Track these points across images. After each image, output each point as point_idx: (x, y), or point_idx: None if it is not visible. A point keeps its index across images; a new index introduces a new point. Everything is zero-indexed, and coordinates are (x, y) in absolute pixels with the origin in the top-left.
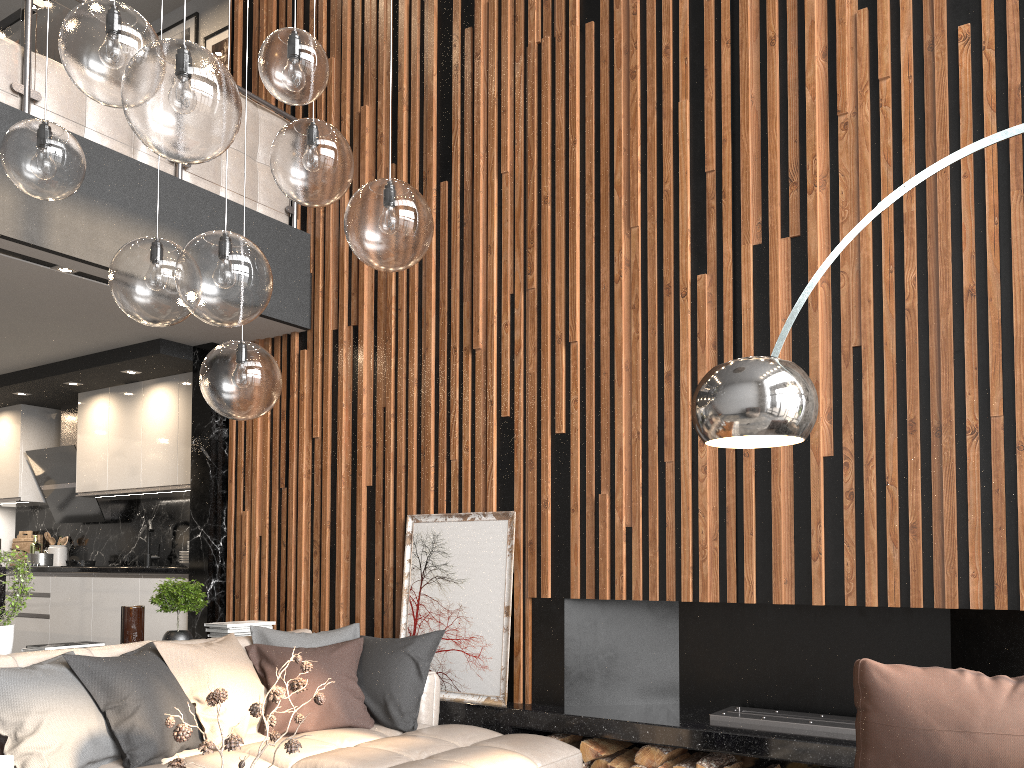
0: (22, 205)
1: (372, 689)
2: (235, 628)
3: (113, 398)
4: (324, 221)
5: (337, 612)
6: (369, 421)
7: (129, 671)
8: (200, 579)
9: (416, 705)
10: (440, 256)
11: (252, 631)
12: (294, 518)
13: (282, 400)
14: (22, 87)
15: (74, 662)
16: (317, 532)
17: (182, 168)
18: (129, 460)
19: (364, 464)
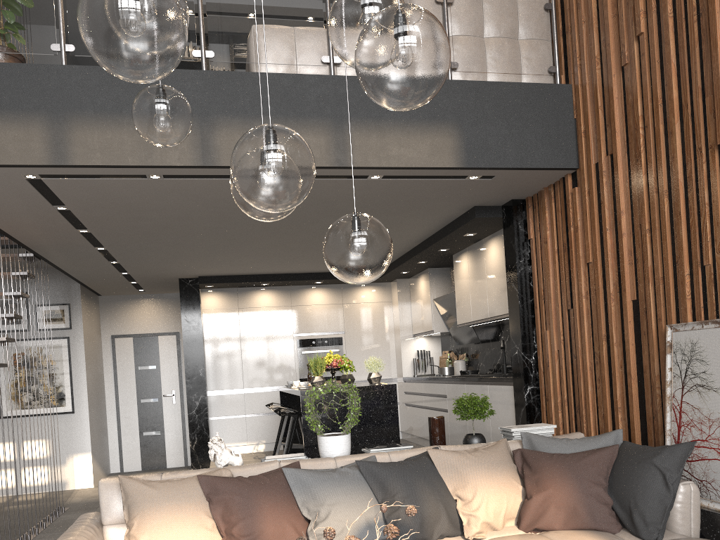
0: (332, 141)
1: (619, 496)
2: (518, 432)
3: (469, 255)
4: (581, 68)
5: (615, 415)
6: (629, 240)
7: (399, 474)
8: (519, 386)
9: (661, 516)
10: (679, 59)
11: (522, 437)
12: (579, 334)
13: (563, 235)
14: (328, 58)
15: (362, 466)
16: (596, 345)
17: (450, 70)
18: (481, 298)
19: (627, 281)
